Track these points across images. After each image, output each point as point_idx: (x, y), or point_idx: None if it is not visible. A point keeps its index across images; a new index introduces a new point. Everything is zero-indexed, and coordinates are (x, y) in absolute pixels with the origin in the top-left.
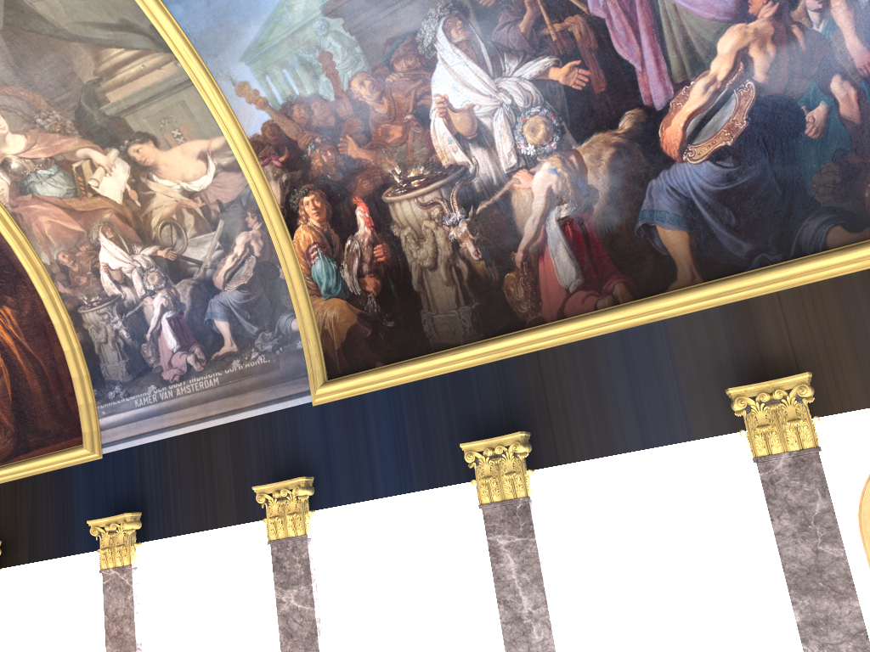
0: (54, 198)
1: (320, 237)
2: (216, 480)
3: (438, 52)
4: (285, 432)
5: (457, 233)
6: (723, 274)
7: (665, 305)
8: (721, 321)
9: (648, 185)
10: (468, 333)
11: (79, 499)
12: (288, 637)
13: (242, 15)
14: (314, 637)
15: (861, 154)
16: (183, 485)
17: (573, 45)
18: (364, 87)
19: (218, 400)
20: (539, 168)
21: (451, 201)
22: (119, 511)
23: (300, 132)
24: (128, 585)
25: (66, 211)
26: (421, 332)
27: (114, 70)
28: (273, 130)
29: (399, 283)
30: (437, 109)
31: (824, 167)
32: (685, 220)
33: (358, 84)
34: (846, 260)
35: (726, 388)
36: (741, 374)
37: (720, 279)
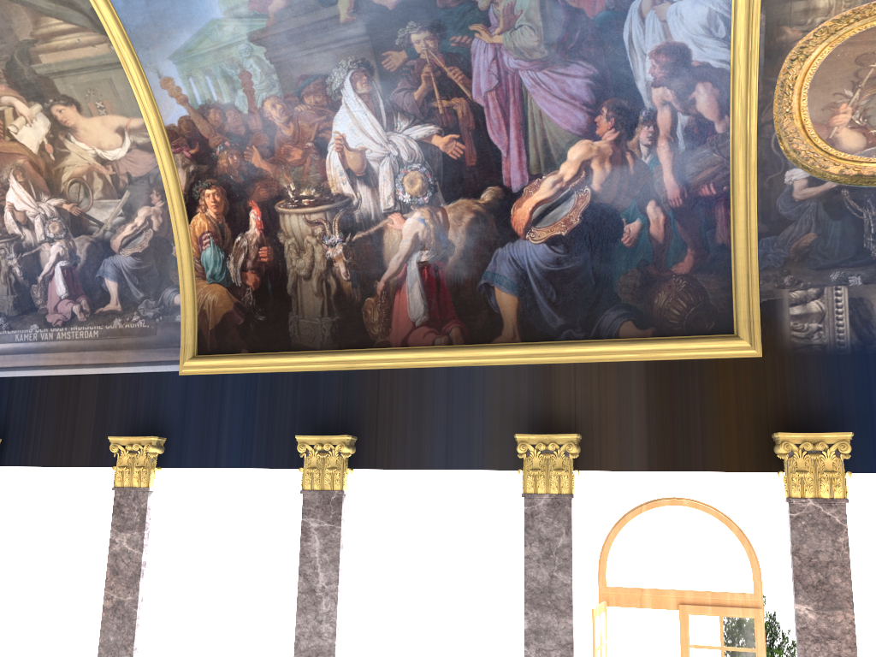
0: None
1: (215, 227)
2: (78, 423)
3: (343, 97)
4: (149, 393)
5: (333, 253)
6: (537, 339)
7: (487, 354)
8: (528, 377)
9: (495, 251)
10: (325, 341)
11: None
12: (114, 574)
13: (177, 22)
14: (137, 577)
15: (659, 268)
16: (47, 421)
17: (455, 121)
18: (275, 109)
19: (95, 351)
20: (411, 215)
21: (333, 225)
22: None
23: (212, 133)
24: None
25: None
26: (286, 331)
27: (50, 37)
28: (189, 125)
29: (276, 284)
30: (334, 144)
31: (630, 271)
32: (518, 287)
33: (271, 105)
34: (629, 350)
35: (519, 432)
36: (532, 424)
37: (534, 343)
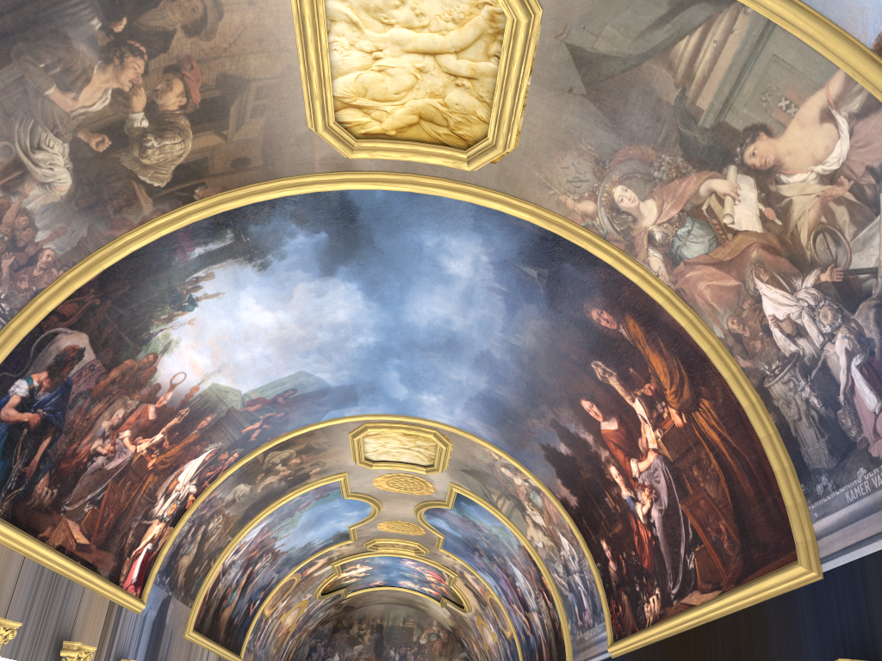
0: (701, 256)
1: None
2: None
3: None
4: None
5: None
6: None
7: None
8: None
9: None
10: None
11: (805, 636)
12: None
13: None
14: None
15: None
16: None
17: None
18: None
19: None
20: None
21: None
22: (848, 657)
23: None
24: None
25: (716, 267)
26: None
27: (690, 69)
28: None
29: None
30: None
31: None
32: None
33: None
34: None
35: None
36: None
37: None
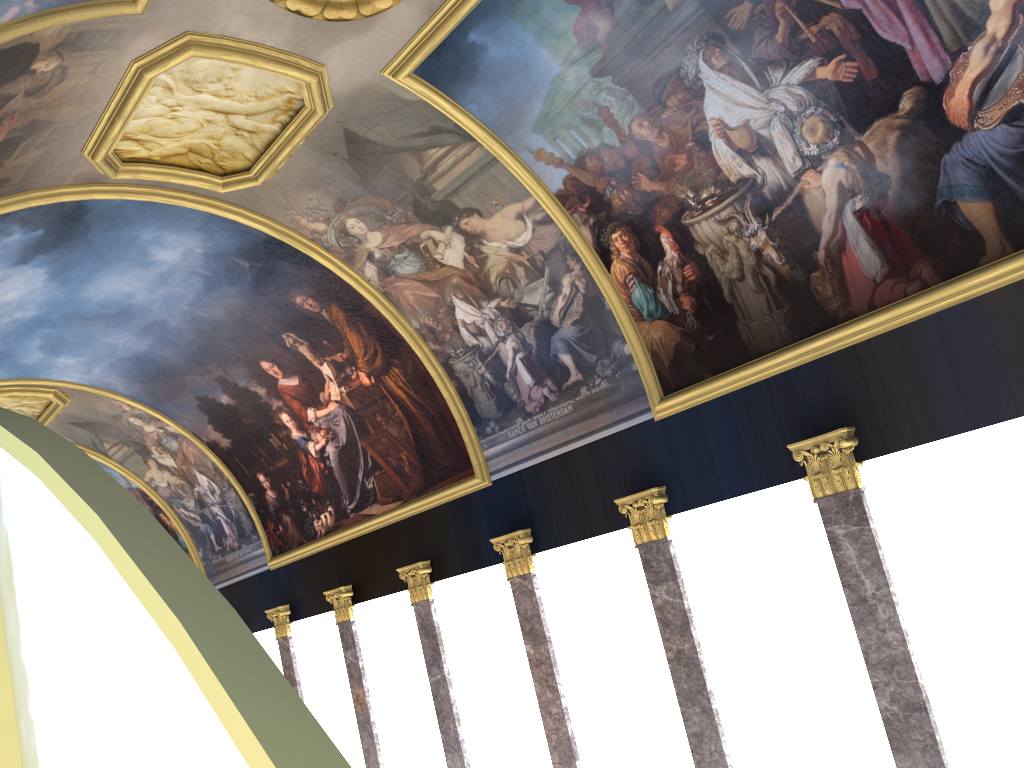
0: (411, 274)
1: (633, 267)
2: (585, 495)
3: (704, 81)
4: (635, 447)
5: (757, 242)
6: None
7: (975, 283)
8: None
9: (941, 161)
10: (784, 336)
11: (481, 521)
12: (665, 626)
13: (525, 97)
14: (687, 625)
15: None
16: (560, 501)
17: (834, 41)
18: (643, 127)
19: (575, 424)
20: (826, 165)
21: (746, 213)
22: (513, 528)
23: (596, 179)
24: (531, 589)
25: (423, 283)
26: (740, 341)
27: (434, 166)
28: (573, 182)
29: (712, 297)
30: (714, 132)
31: None
32: (986, 190)
33: (638, 126)
34: None
35: None
36: None
37: None
